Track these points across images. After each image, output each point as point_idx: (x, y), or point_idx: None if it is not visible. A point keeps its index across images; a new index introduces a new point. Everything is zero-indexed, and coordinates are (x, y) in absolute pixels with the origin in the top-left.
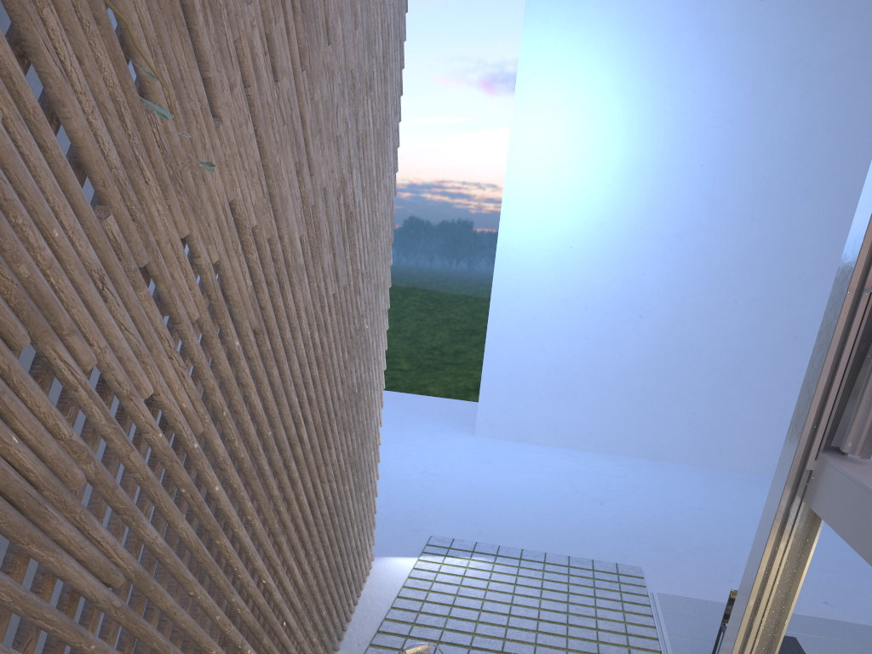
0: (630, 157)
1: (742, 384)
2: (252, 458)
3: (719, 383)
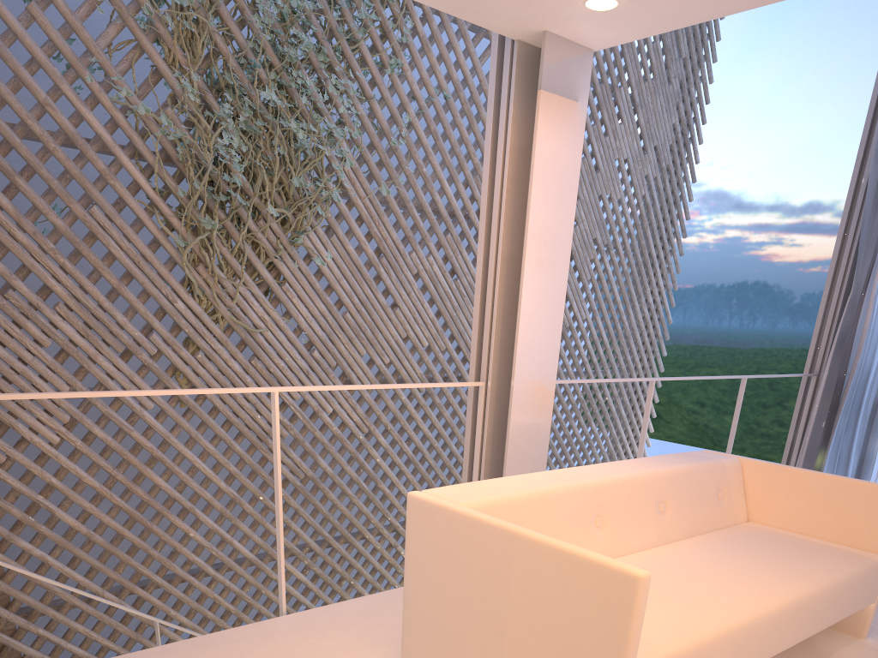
0: None
1: None
2: (434, 458)
3: None
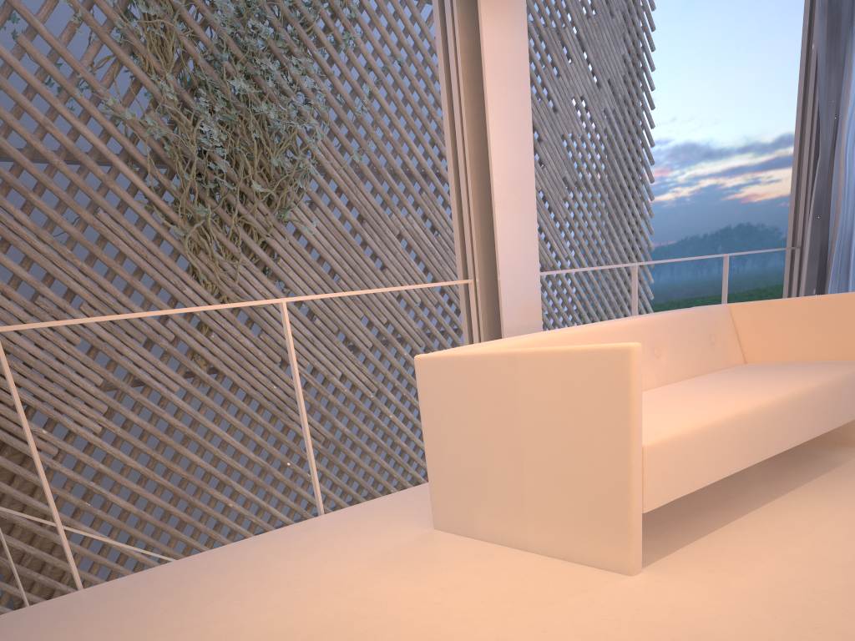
0: None
1: None
2: None
3: None
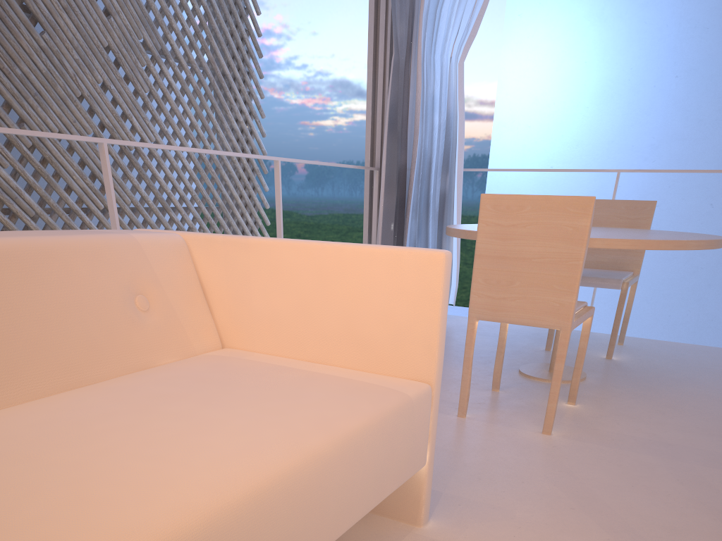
0: (606, 78)
1: (719, 286)
2: None
3: (694, 286)
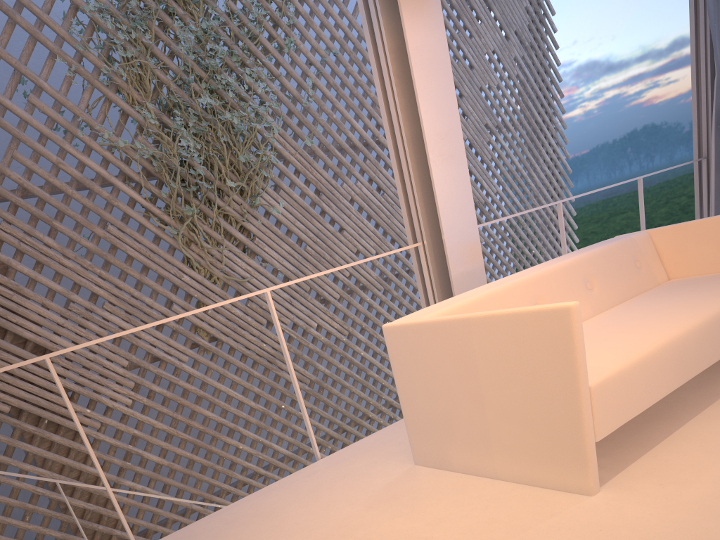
0: None
1: None
2: None
3: None
